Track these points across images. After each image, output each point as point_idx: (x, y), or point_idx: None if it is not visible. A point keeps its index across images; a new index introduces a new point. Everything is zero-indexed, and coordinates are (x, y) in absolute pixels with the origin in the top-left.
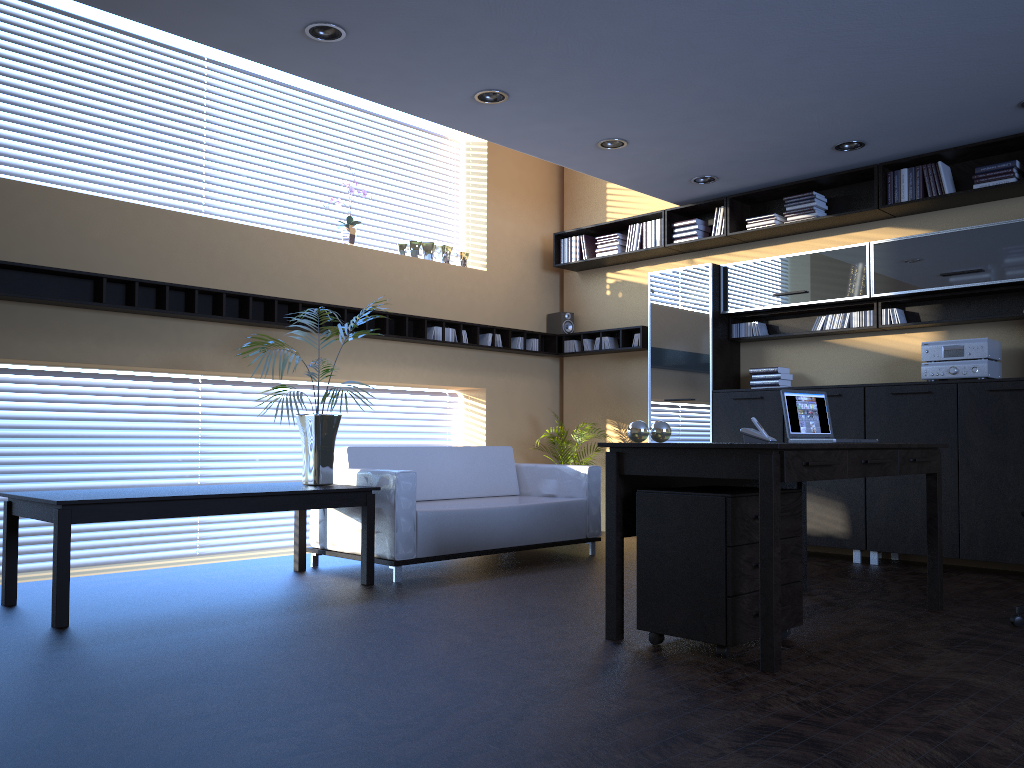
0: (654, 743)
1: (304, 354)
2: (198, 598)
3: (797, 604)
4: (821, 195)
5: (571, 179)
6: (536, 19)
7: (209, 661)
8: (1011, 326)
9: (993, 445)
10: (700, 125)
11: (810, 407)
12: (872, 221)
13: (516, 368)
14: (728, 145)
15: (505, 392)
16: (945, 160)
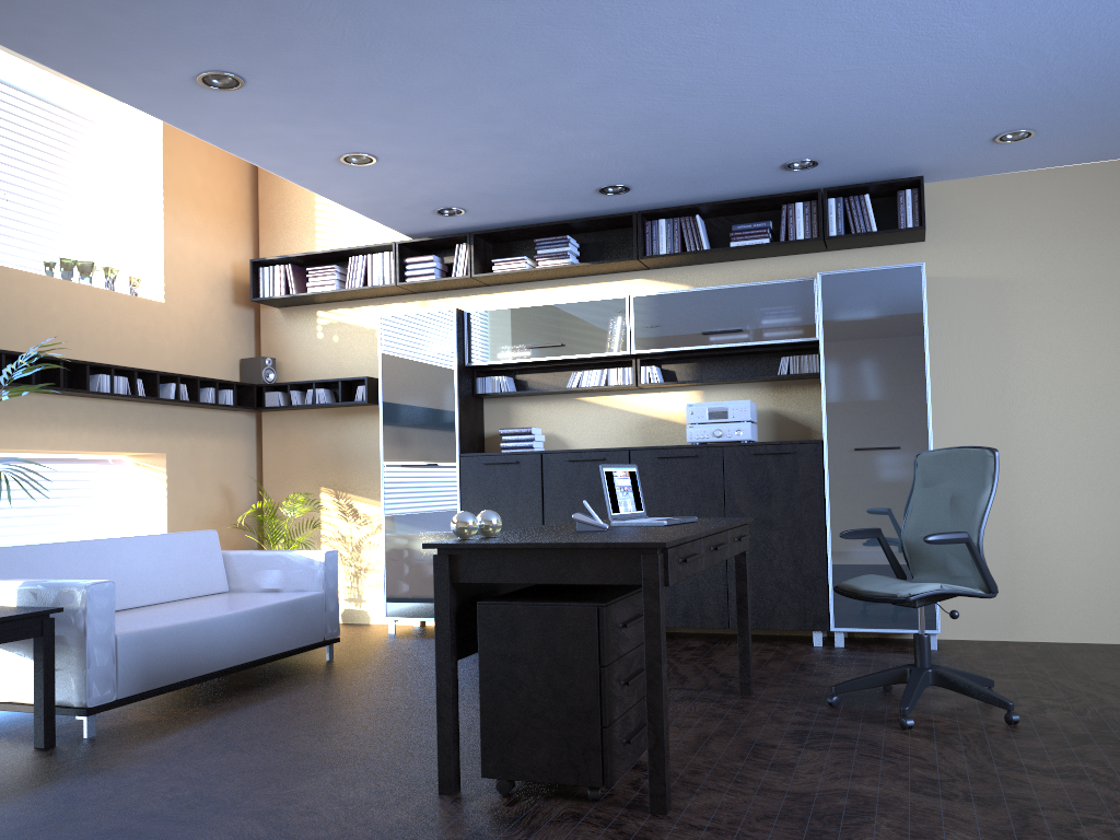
0: None
1: None
2: None
3: None
4: (573, 240)
5: (269, 195)
6: None
7: None
8: (763, 387)
9: (759, 510)
10: (468, 149)
11: (625, 483)
12: (626, 272)
13: (204, 426)
14: (490, 175)
15: (191, 457)
16: (700, 214)
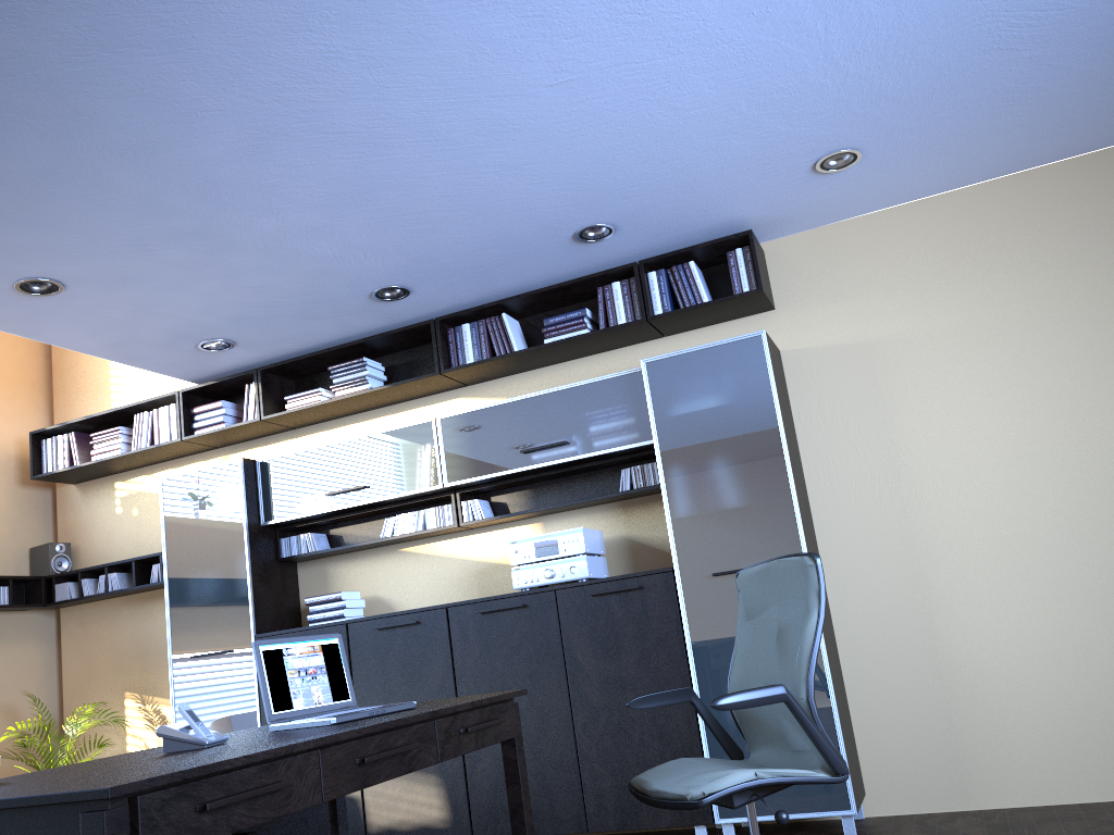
0: None
1: None
2: None
3: None
4: (376, 362)
5: (62, 358)
6: None
7: None
8: (611, 510)
9: (607, 668)
10: (165, 257)
11: (312, 662)
12: (441, 392)
13: None
14: (225, 291)
15: None
16: (512, 313)
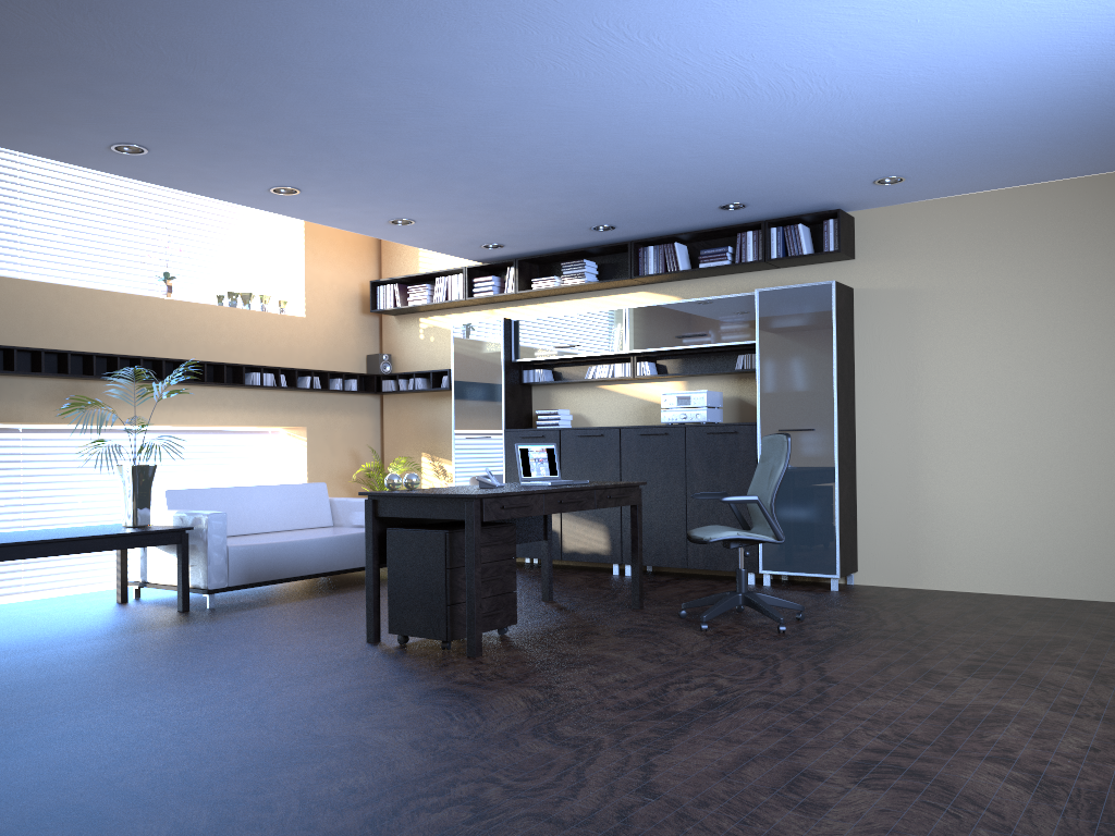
0: (360, 702)
1: (124, 403)
2: (27, 629)
3: (512, 609)
4: (592, 262)
5: None
6: (310, 148)
7: (40, 674)
8: (731, 379)
9: (710, 477)
10: (473, 212)
11: (541, 456)
12: (632, 286)
13: (337, 406)
14: (502, 225)
15: (326, 429)
16: (682, 240)
